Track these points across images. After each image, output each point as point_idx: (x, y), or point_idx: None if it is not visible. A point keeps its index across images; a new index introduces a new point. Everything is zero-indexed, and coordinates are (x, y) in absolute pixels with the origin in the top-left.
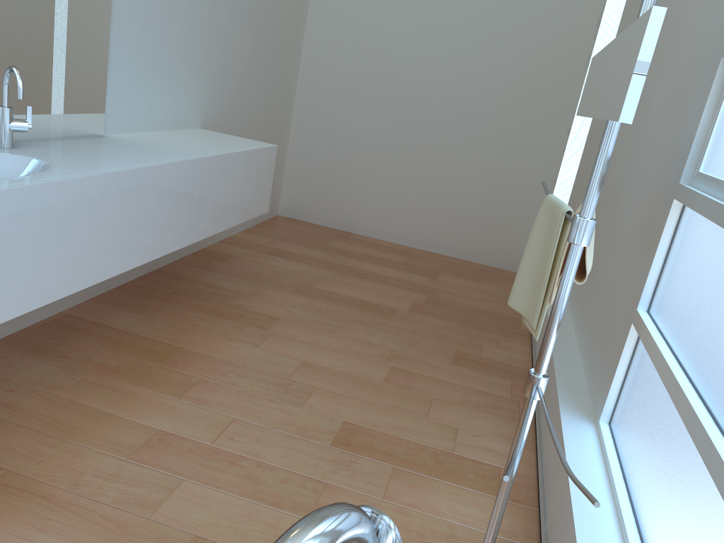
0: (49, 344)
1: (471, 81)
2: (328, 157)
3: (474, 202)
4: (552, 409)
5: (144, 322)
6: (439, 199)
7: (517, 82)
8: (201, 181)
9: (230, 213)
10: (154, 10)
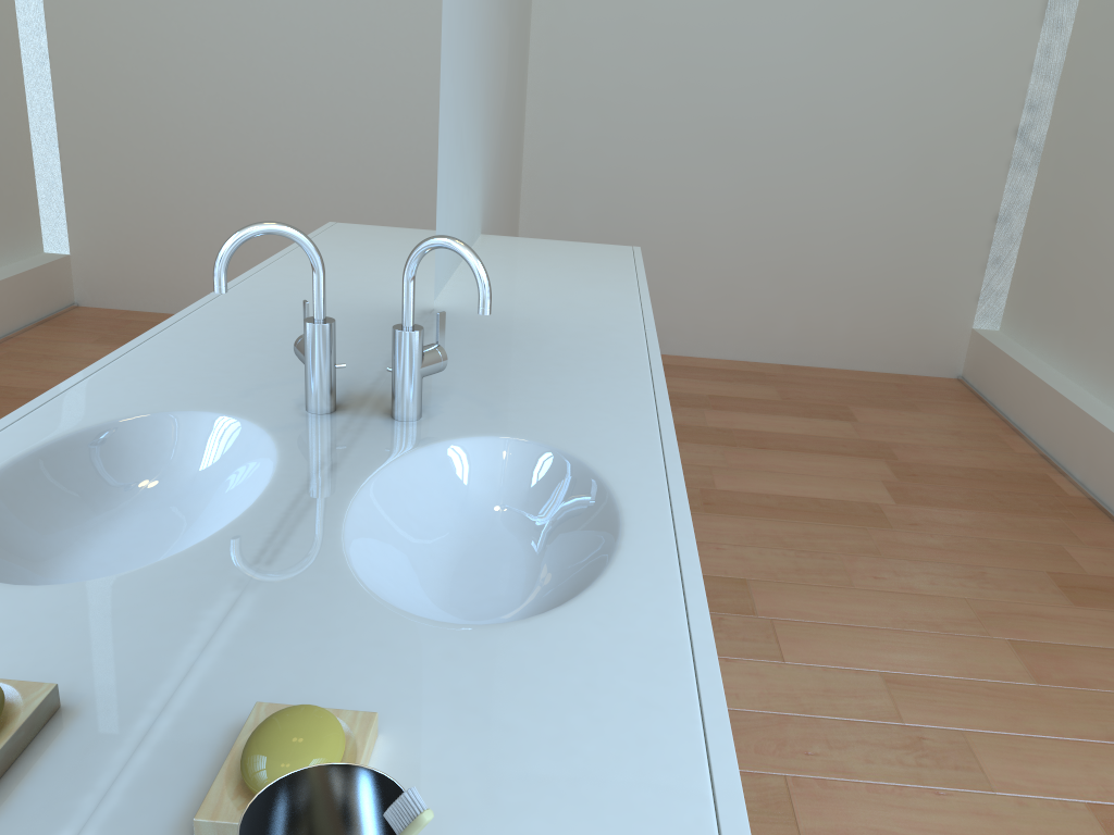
0: None
1: (844, 65)
2: (595, 229)
3: (861, 272)
4: None
5: None
6: (799, 275)
7: (923, 57)
8: None
9: None
10: (461, 25)
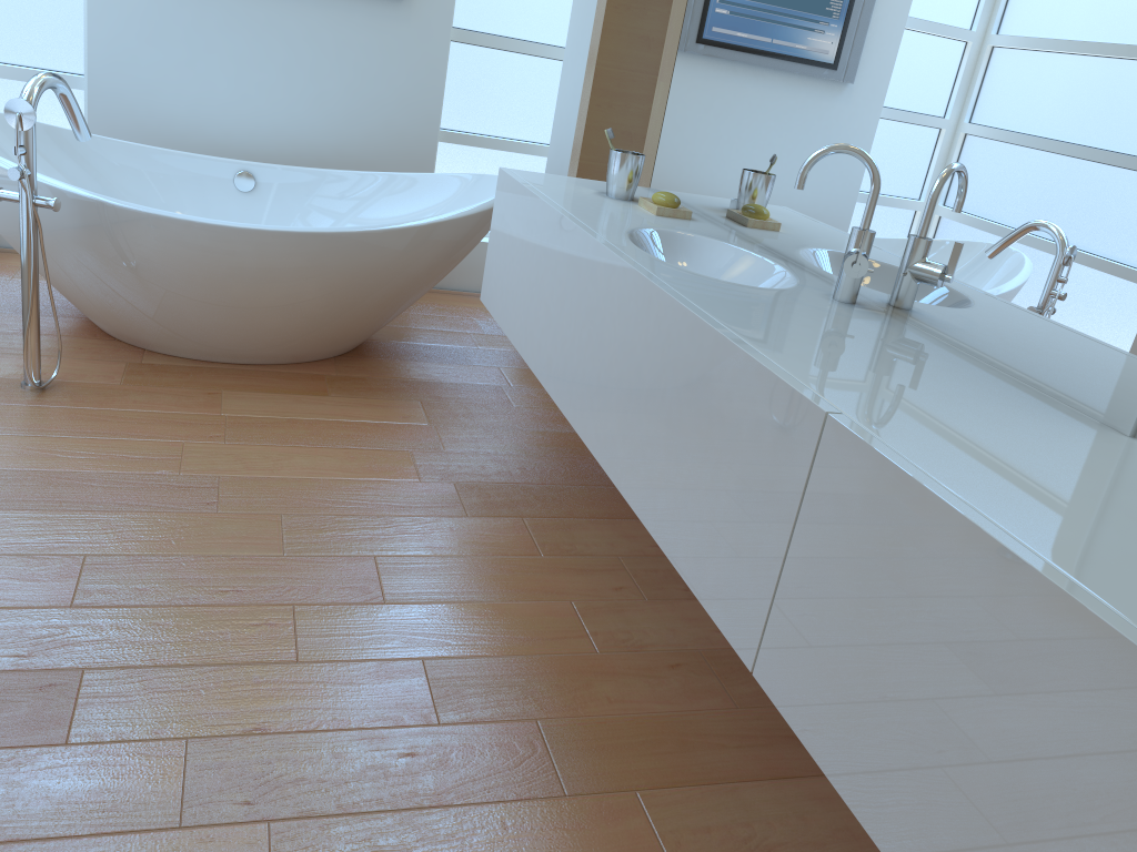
0: (733, 680)
1: None
2: None
3: None
4: None
5: (748, 838)
6: None
7: None
8: (829, 511)
9: None
10: None
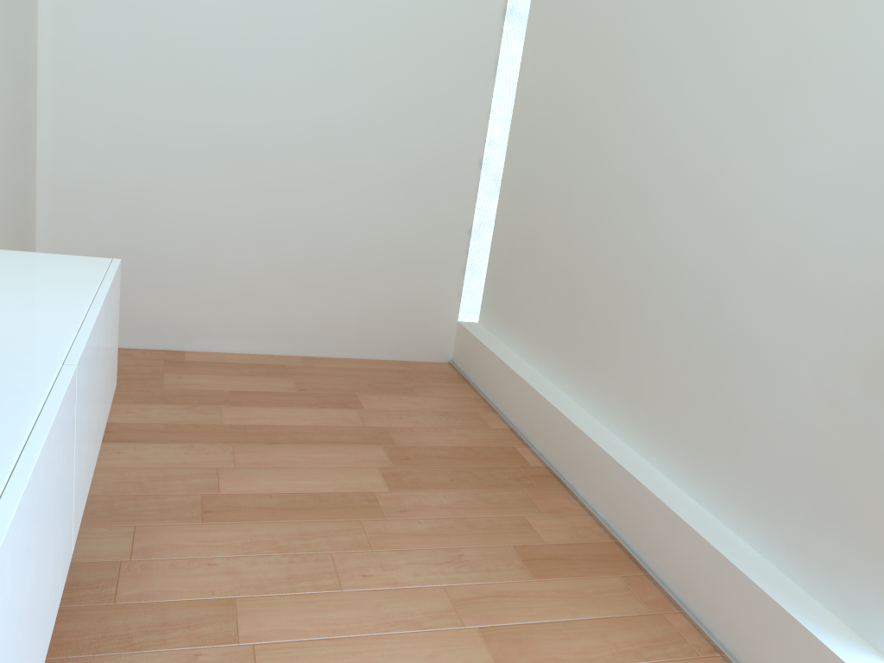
0: None
1: (342, 98)
2: (118, 235)
3: (366, 275)
4: (788, 643)
5: None
6: (314, 278)
7: (406, 97)
8: (79, 407)
9: (97, 431)
10: None
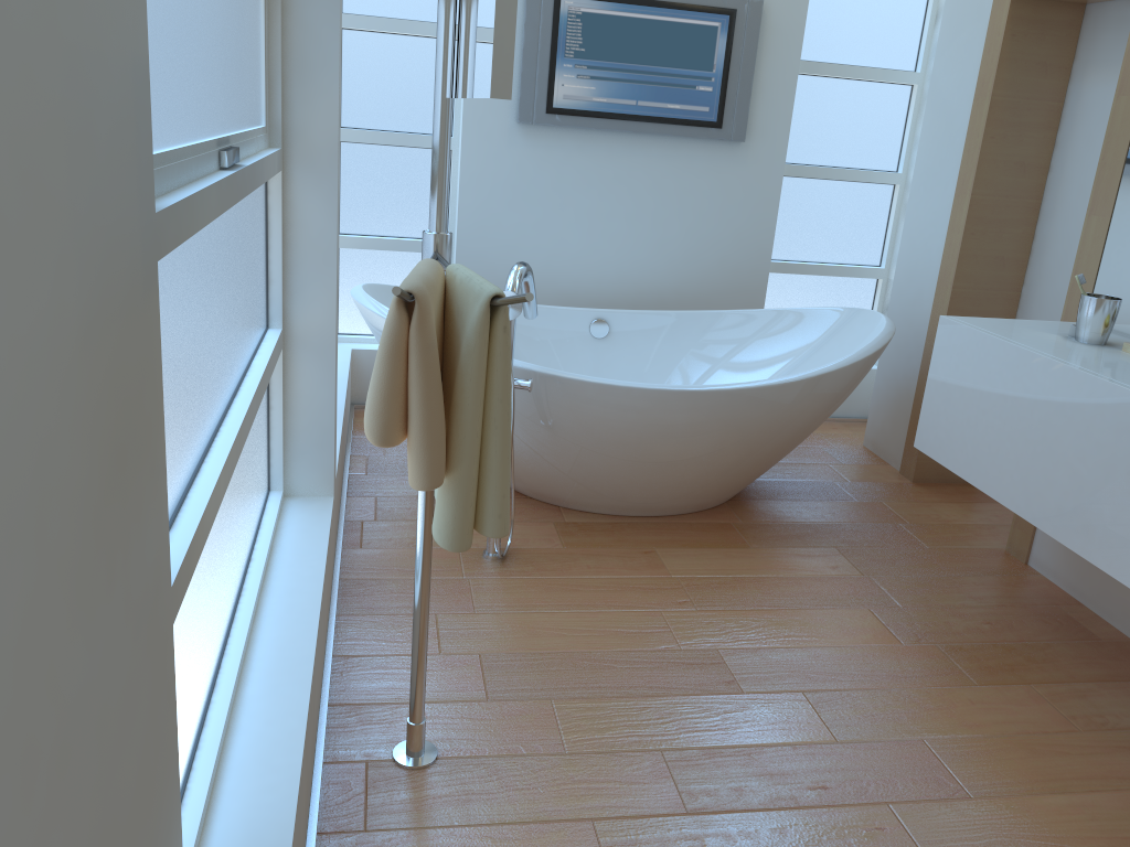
0: None
1: None
2: None
3: None
4: None
5: None
6: None
7: None
8: None
9: None
10: None
